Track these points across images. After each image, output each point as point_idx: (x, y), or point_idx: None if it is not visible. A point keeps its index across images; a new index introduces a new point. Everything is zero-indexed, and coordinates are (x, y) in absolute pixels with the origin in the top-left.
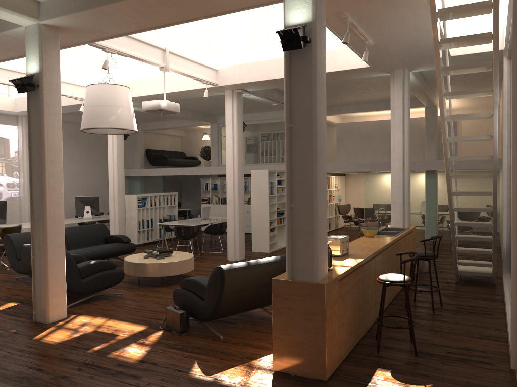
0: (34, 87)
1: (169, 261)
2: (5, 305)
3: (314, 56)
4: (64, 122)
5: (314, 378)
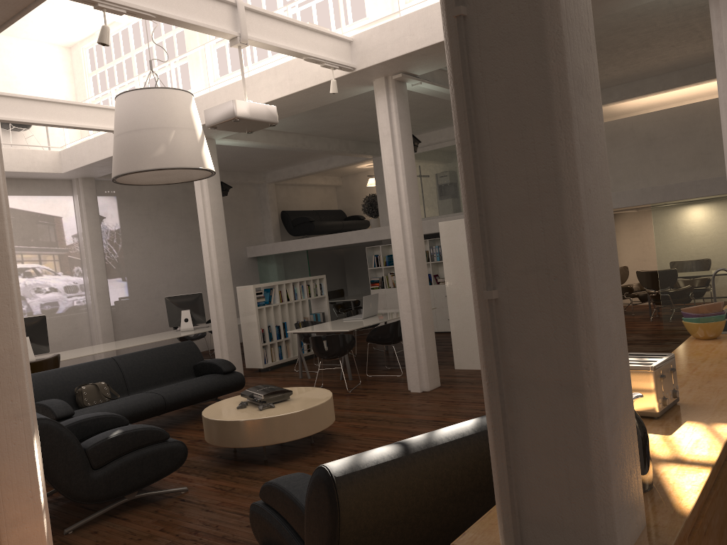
0: None
1: (280, 414)
2: None
3: None
4: None
5: None
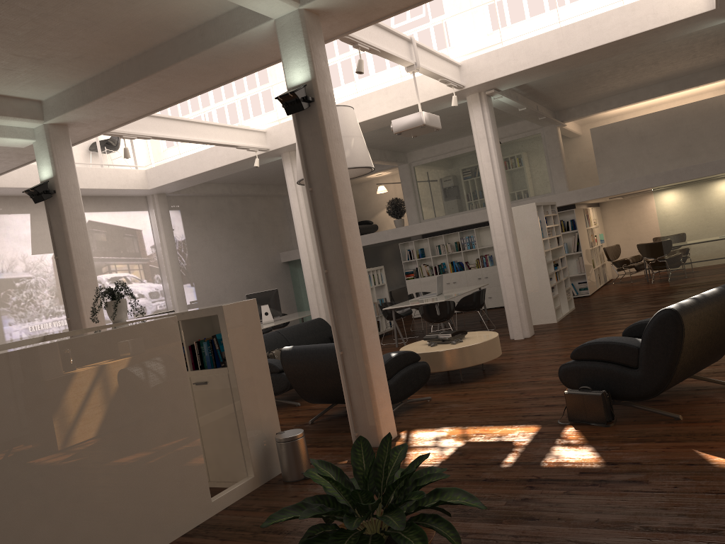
0: (309, 103)
1: (477, 343)
2: None
3: None
4: (201, 196)
5: None
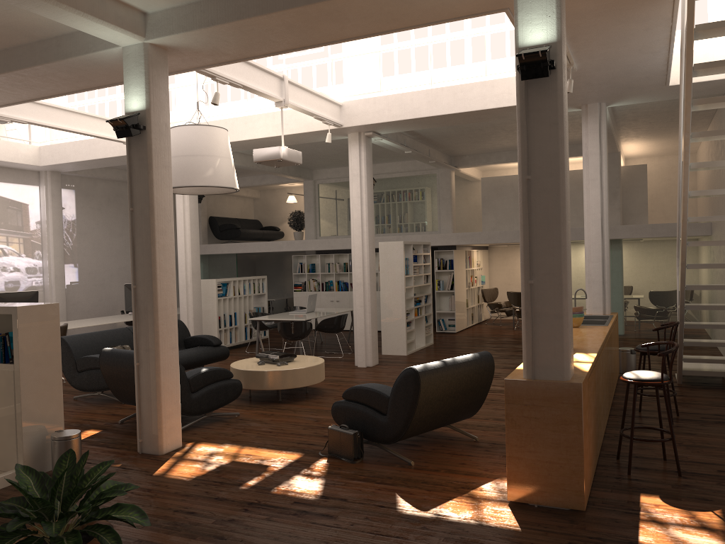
0: (139, 130)
1: (298, 368)
2: (82, 433)
3: (560, 87)
4: (100, 179)
5: (567, 507)
